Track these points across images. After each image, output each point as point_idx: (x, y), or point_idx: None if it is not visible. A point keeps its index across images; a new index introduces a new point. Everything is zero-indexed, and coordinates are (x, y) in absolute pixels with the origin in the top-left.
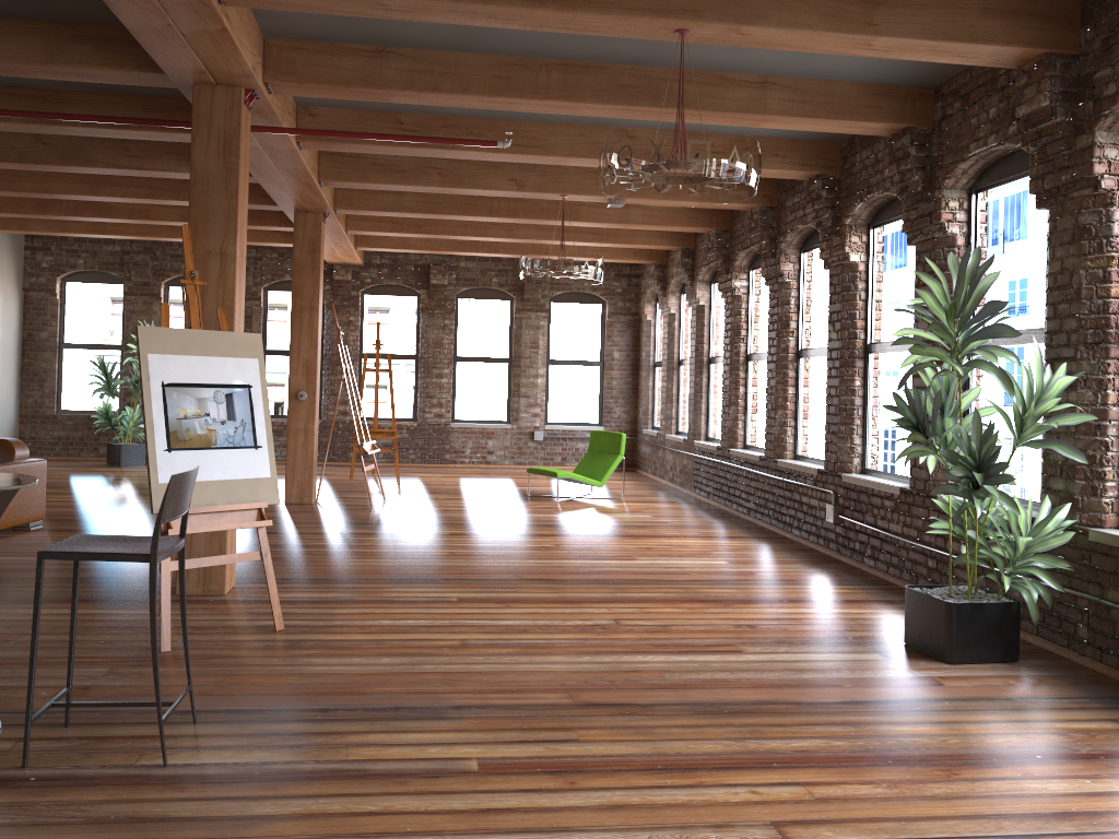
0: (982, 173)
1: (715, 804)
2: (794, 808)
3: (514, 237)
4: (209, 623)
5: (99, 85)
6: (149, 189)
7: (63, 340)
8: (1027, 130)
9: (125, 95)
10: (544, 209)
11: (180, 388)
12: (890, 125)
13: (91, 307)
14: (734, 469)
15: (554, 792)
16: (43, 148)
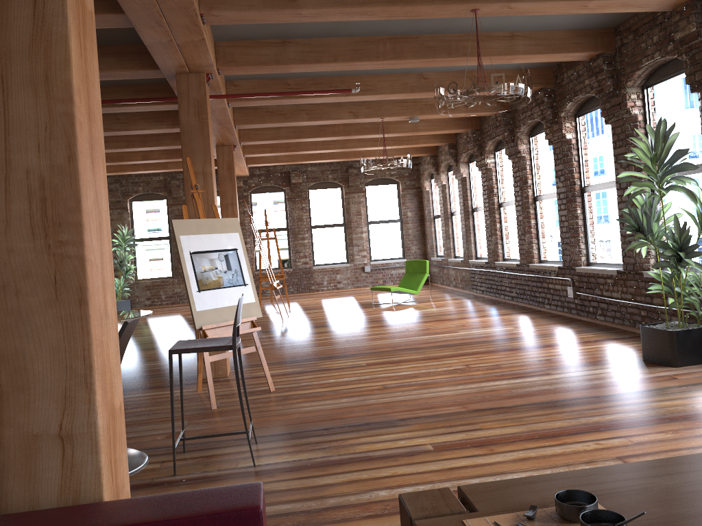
0: (650, 75)
1: (579, 452)
2: (625, 449)
3: (345, 148)
4: (228, 392)
5: (108, 81)
6: (126, 142)
7: None
8: (682, 46)
9: (122, 86)
10: (366, 128)
11: (200, 254)
12: (589, 53)
13: None
14: (499, 274)
15: (484, 456)
16: None
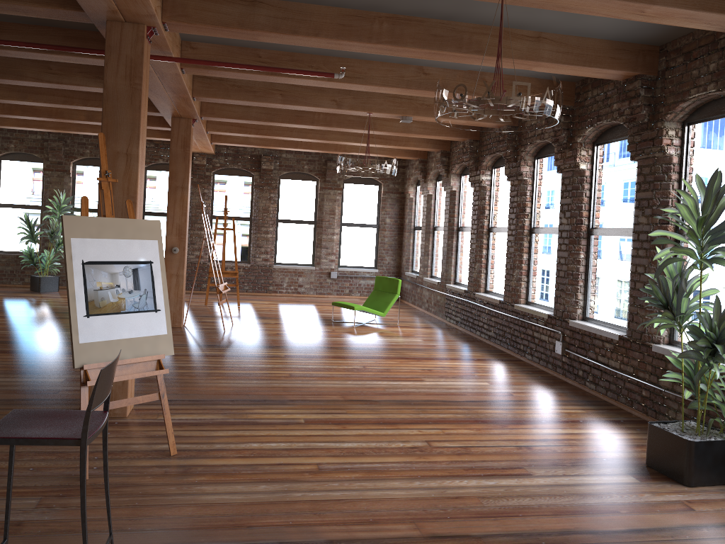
0: (695, 110)
1: None
2: None
3: (325, 139)
4: (117, 447)
5: (30, 19)
6: (64, 97)
7: None
8: None
9: (49, 27)
10: (351, 121)
11: (97, 265)
12: (627, 72)
13: (19, 178)
14: (478, 307)
15: None
16: None
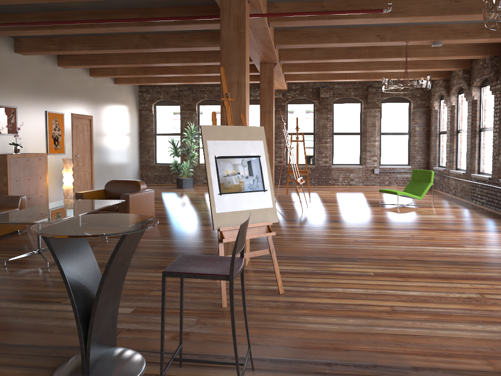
0: None
1: None
2: None
3: (368, 69)
4: None
5: (170, 2)
6: (191, 58)
7: (156, 132)
8: None
9: (182, 7)
10: (389, 52)
11: (224, 159)
12: None
13: (166, 116)
14: None
15: None
16: (145, 40)
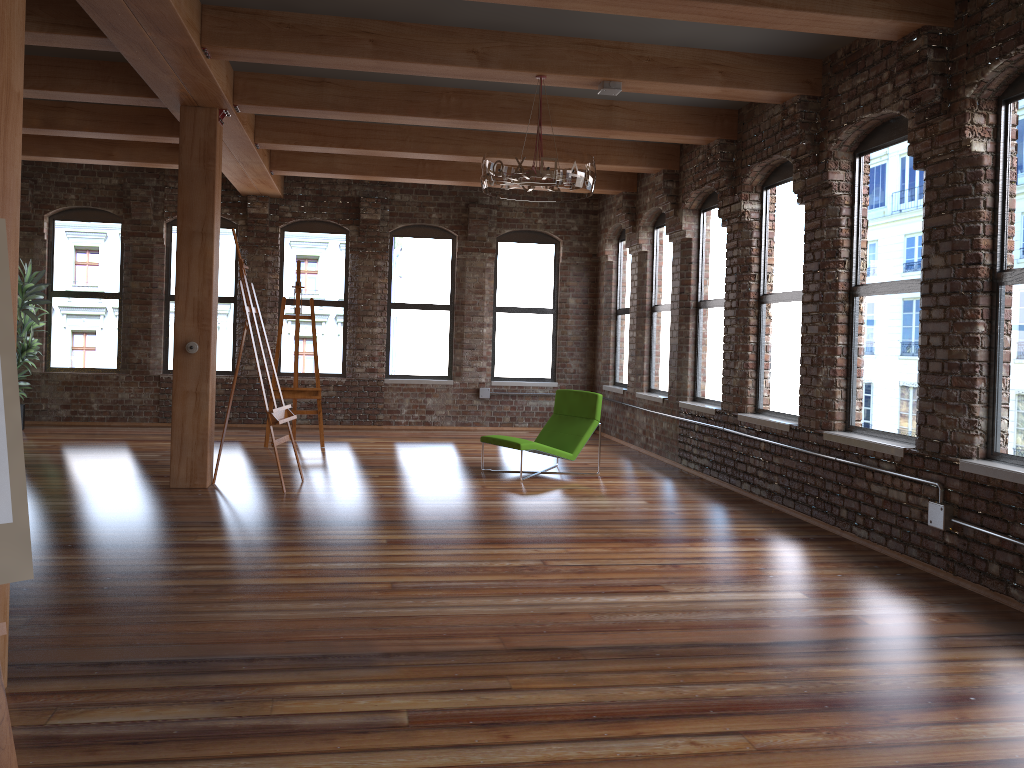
0: None
1: None
2: None
3: (462, 154)
4: None
5: None
6: None
7: None
8: None
9: None
10: (506, 109)
11: None
12: None
13: None
14: (745, 439)
15: None
16: None
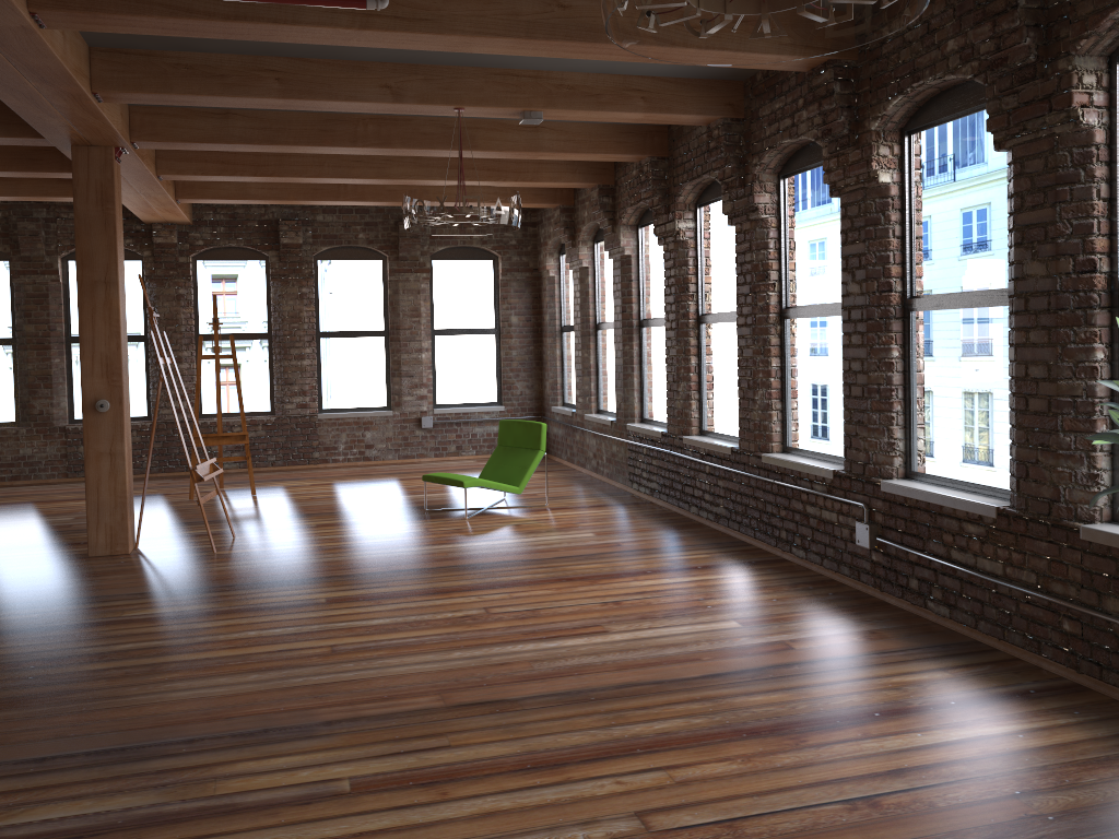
0: None
1: None
2: None
3: (386, 177)
4: None
5: None
6: None
7: None
8: None
9: None
10: (428, 134)
11: None
12: None
13: None
14: (691, 462)
15: None
16: None
